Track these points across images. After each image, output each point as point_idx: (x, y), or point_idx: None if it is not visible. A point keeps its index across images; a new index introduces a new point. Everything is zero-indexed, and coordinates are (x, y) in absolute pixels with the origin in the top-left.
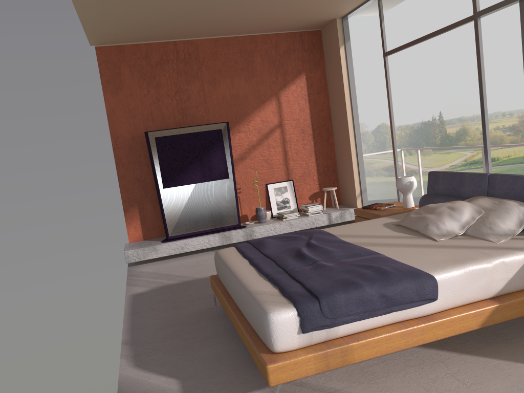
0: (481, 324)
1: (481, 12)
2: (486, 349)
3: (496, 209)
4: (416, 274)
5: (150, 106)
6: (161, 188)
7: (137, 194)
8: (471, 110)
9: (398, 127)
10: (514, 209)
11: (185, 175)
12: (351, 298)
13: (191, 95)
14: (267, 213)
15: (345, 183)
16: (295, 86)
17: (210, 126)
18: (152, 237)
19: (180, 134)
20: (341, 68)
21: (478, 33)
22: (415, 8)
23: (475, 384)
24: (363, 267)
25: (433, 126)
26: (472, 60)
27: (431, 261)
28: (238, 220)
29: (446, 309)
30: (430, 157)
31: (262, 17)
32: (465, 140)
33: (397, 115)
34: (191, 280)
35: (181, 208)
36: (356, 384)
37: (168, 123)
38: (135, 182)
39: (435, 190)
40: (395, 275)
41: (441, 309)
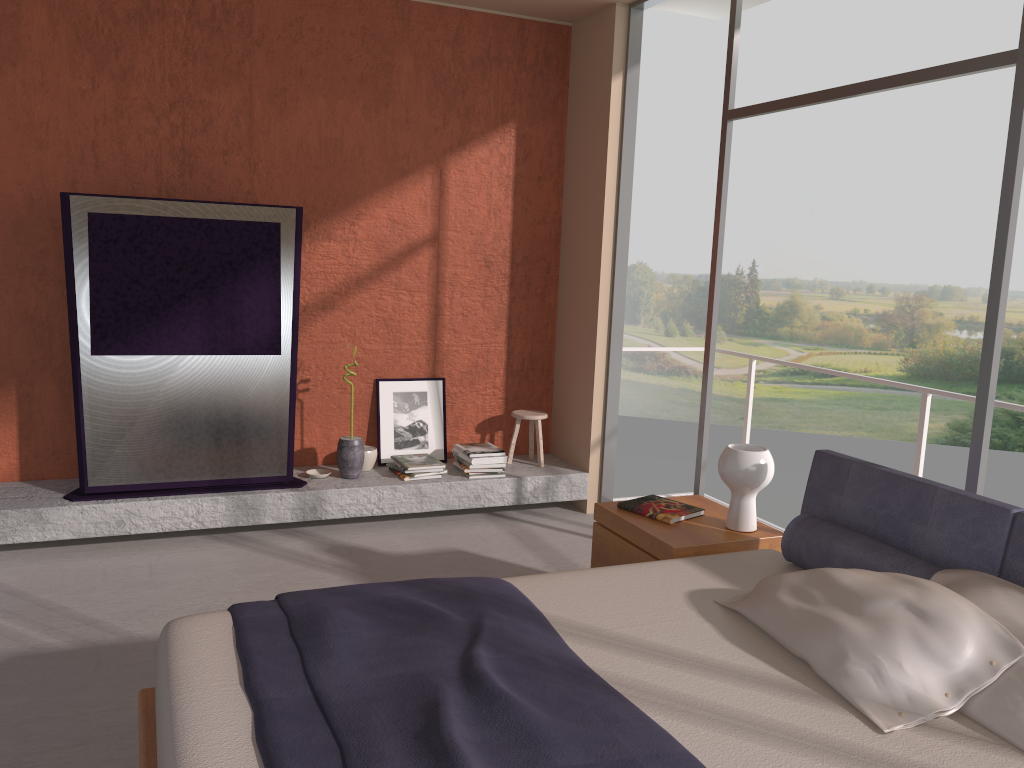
0: None
1: None
2: None
3: None
4: None
5: (93, 125)
6: (87, 354)
7: (20, 356)
8: (812, 268)
9: (669, 275)
10: None
11: (160, 329)
12: None
13: (215, 119)
14: (367, 453)
15: (567, 406)
16: (488, 150)
17: (250, 209)
18: (47, 476)
19: (165, 217)
20: (606, 128)
21: None
22: (740, 46)
23: None
24: None
25: (736, 287)
26: (831, 172)
27: None
28: (288, 466)
29: None
30: (720, 347)
31: None
32: (791, 325)
33: (672, 252)
34: (111, 644)
35: (136, 415)
36: None
37: (139, 181)
38: (18, 324)
39: (828, 506)
40: None
41: None
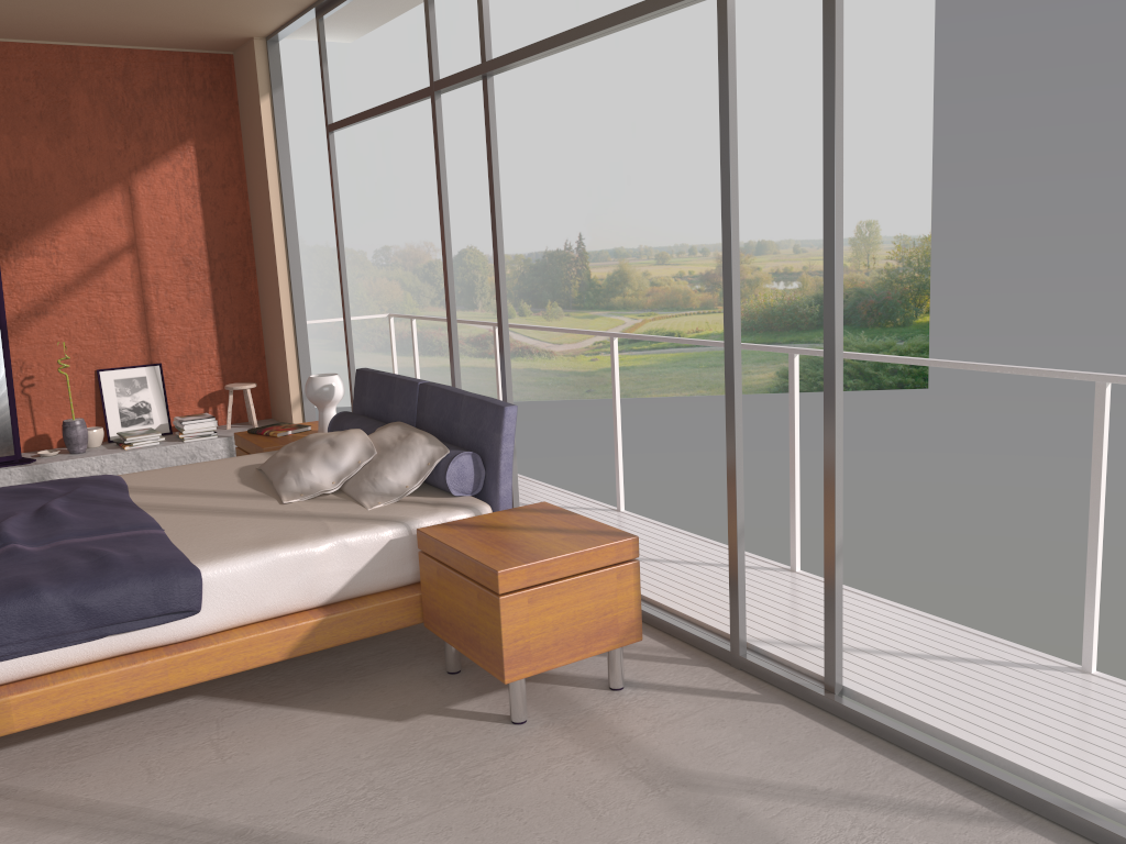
0: (290, 651)
1: (439, 84)
2: (310, 695)
3: (395, 448)
4: (166, 567)
5: None
6: None
7: None
8: (635, 236)
9: None
10: (417, 450)
11: None
12: (9, 613)
13: None
14: (93, 432)
15: (275, 376)
16: (171, 166)
17: None
18: None
19: None
20: (263, 141)
21: (437, 120)
22: (540, 20)
23: (240, 754)
24: (84, 554)
25: (567, 262)
26: (641, 139)
27: (224, 543)
28: (15, 447)
29: (229, 627)
30: (559, 323)
31: (69, 14)
32: (623, 294)
33: None
34: None
35: None
36: (33, 771)
37: None
38: None
39: (362, 405)
40: (122, 569)
41: (216, 629)
